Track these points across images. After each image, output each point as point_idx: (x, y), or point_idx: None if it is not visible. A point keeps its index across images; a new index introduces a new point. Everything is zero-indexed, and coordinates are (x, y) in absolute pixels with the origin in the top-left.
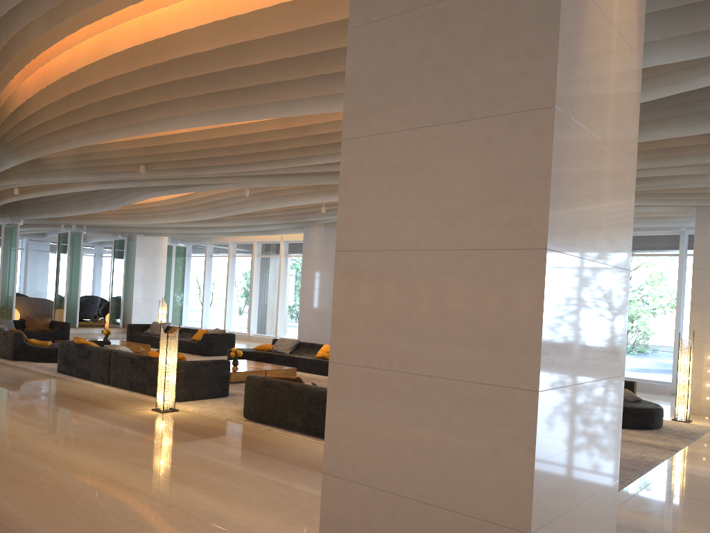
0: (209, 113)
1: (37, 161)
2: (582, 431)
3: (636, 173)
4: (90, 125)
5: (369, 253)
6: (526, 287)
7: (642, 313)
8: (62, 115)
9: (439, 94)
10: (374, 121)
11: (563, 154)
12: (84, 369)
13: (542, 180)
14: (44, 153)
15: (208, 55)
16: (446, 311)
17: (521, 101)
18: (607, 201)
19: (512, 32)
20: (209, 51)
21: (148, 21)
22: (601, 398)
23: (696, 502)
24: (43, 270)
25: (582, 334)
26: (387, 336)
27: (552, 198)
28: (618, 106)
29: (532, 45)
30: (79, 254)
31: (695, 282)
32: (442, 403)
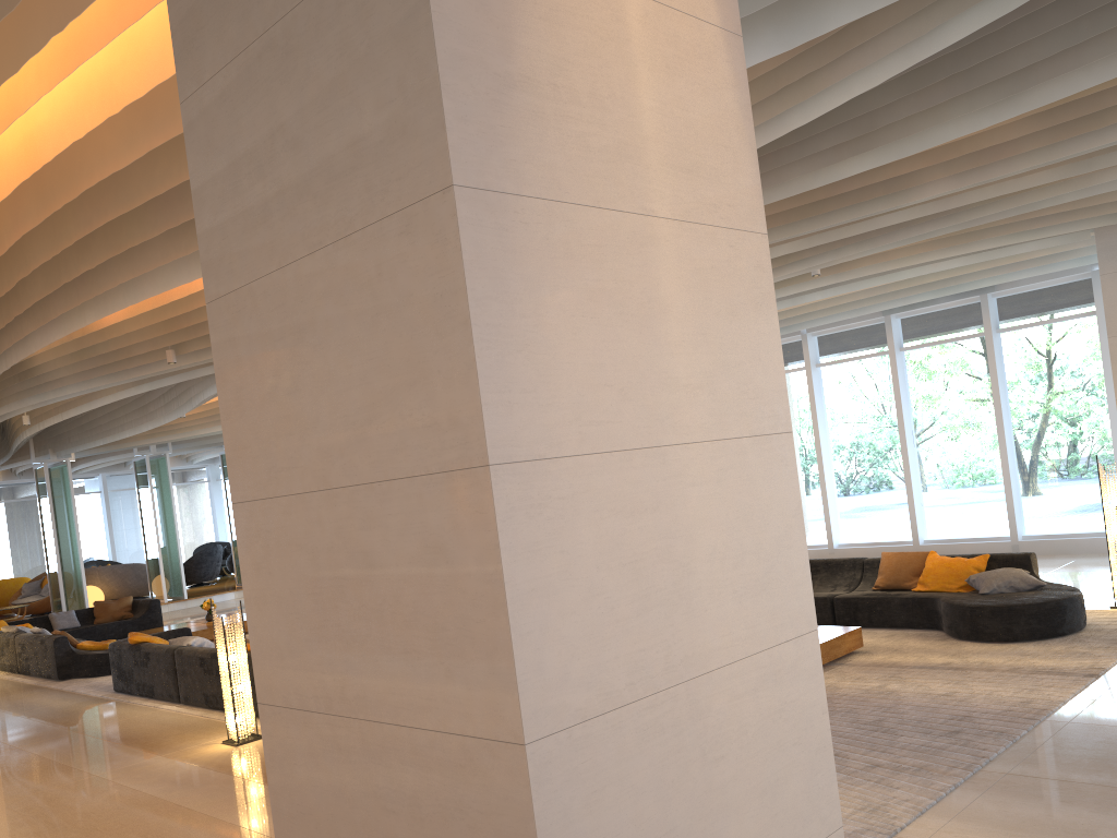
0: (194, 259)
1: (27, 372)
2: (699, 774)
3: (950, 202)
4: (43, 311)
5: (271, 503)
6: (475, 543)
7: (1053, 422)
8: (2, 304)
9: (304, 194)
10: (237, 261)
11: (505, 270)
12: (146, 683)
13: (460, 331)
14: (6, 365)
15: (143, 170)
16: (380, 599)
17: (407, 185)
18: (681, 323)
19: (374, 56)
20: (143, 164)
21: (29, 138)
22: (749, 693)
23: (1098, 790)
24: (136, 517)
25: (653, 594)
26: (317, 653)
27: (485, 363)
28: (678, 137)
29: (403, 73)
30: (168, 487)
31: (1116, 360)
32: (405, 772)
